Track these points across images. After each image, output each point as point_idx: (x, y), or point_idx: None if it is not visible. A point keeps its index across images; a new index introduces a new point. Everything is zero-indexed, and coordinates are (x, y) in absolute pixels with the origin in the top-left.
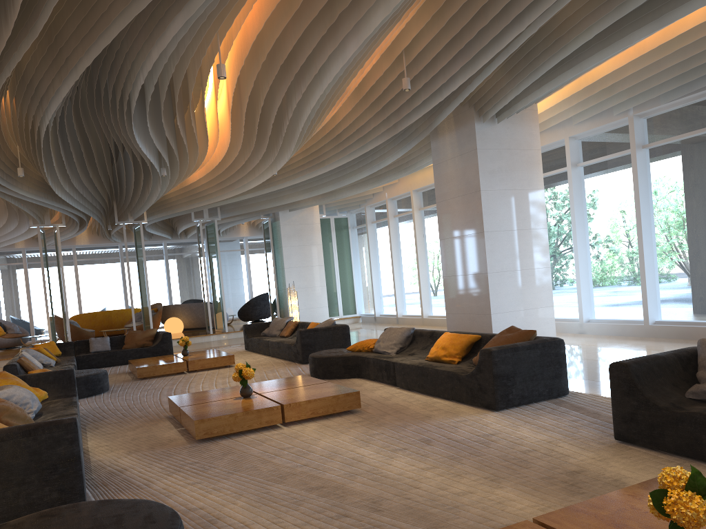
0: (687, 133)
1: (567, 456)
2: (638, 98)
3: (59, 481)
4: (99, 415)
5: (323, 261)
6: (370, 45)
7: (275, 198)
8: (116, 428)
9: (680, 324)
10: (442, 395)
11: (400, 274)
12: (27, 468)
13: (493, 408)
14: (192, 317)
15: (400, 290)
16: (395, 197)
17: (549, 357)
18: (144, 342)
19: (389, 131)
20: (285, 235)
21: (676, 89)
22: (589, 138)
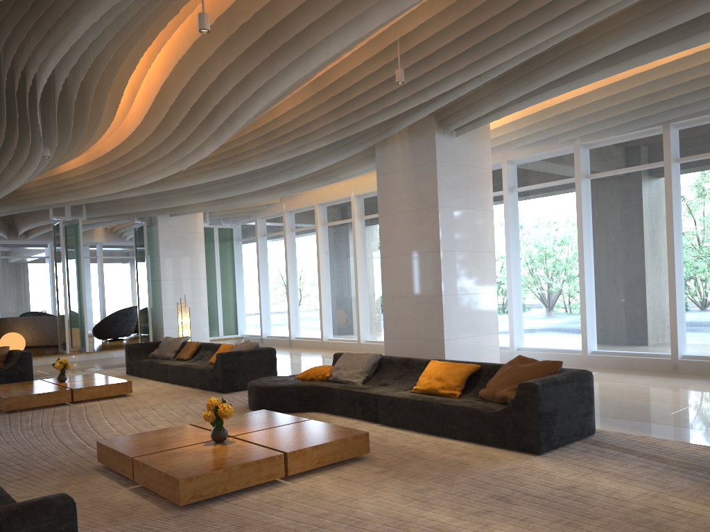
0: (634, 167)
1: (701, 515)
2: (588, 128)
3: None
4: None
5: (205, 274)
6: None
7: (159, 199)
8: (27, 489)
9: (619, 355)
10: (454, 434)
11: (295, 293)
12: None
13: (536, 451)
14: (37, 333)
15: (295, 310)
16: (294, 209)
17: (583, 391)
18: None
19: (340, 133)
20: (164, 242)
21: (629, 122)
22: (526, 164)
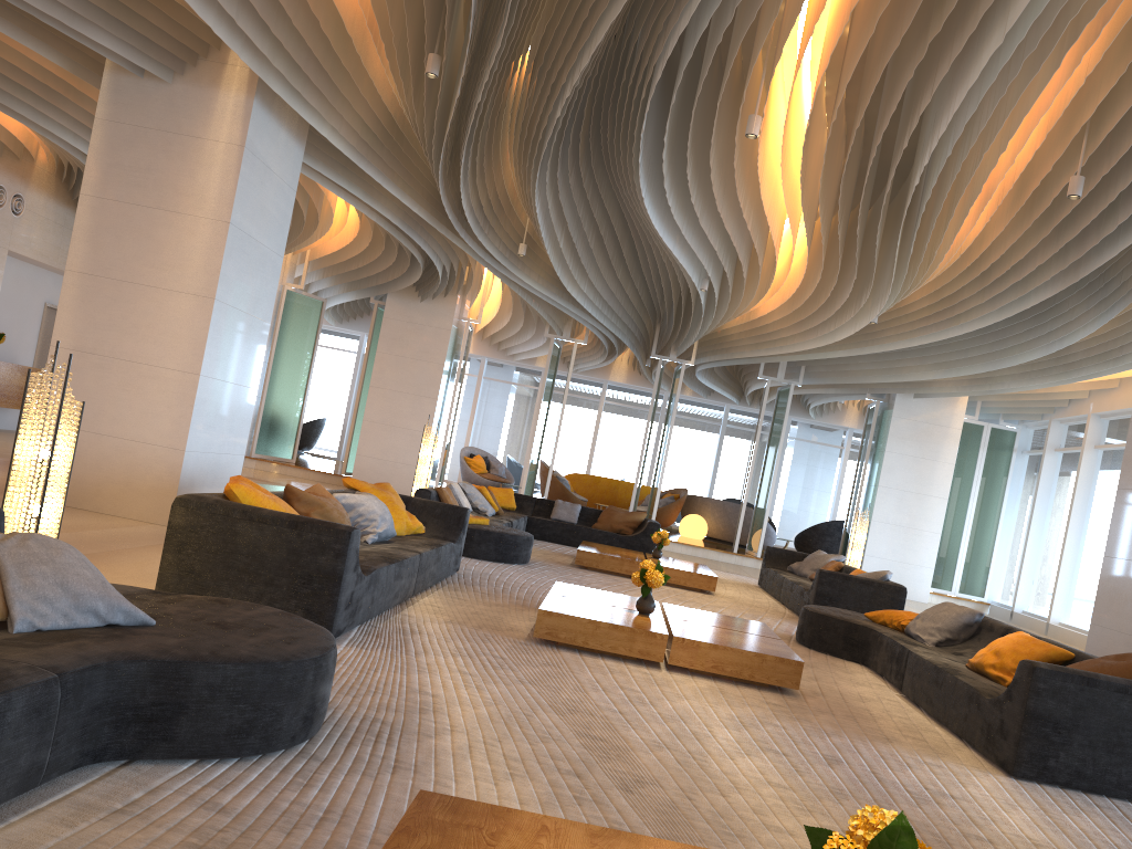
0: None
1: None
2: None
3: (309, 598)
4: (477, 580)
5: (947, 492)
6: (1008, 110)
7: (889, 368)
8: (473, 597)
9: None
10: (951, 724)
11: (1077, 550)
12: (281, 567)
13: (1010, 770)
14: (722, 523)
15: (1069, 578)
16: (1106, 413)
17: None
18: (621, 527)
19: (1066, 278)
20: (896, 433)
21: None
22: None
